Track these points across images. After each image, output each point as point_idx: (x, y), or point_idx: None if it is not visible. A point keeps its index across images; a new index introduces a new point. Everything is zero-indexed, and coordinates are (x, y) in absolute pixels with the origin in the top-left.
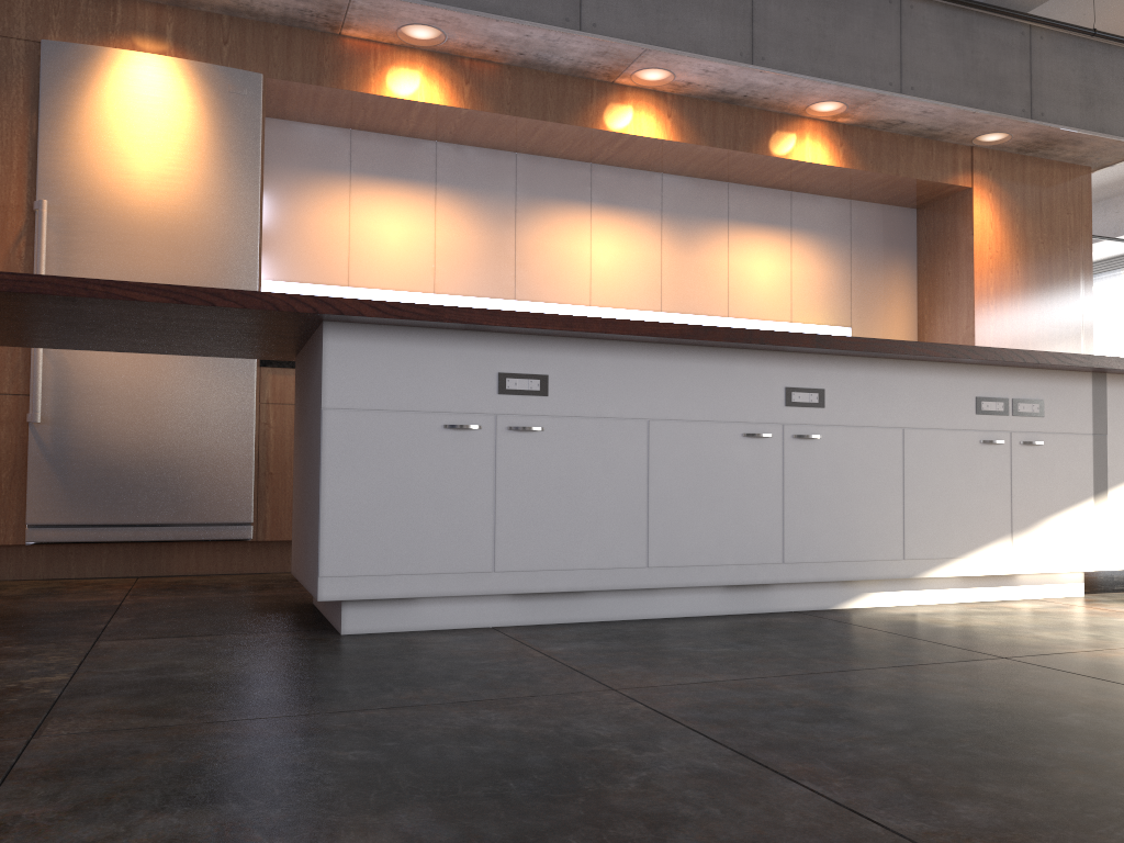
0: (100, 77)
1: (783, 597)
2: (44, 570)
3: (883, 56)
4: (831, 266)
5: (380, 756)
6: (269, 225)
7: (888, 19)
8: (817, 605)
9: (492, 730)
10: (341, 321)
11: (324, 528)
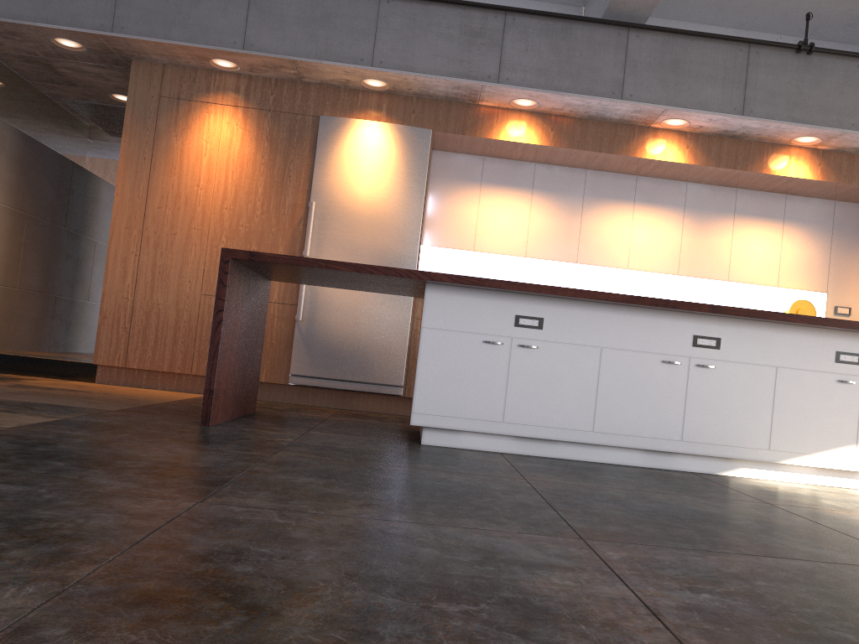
0: (346, 135)
1: (682, 462)
2: (296, 399)
3: (848, 105)
4: (814, 248)
5: (396, 478)
6: (431, 213)
7: (855, 78)
8: (705, 470)
9: (451, 480)
10: (434, 283)
11: (416, 388)
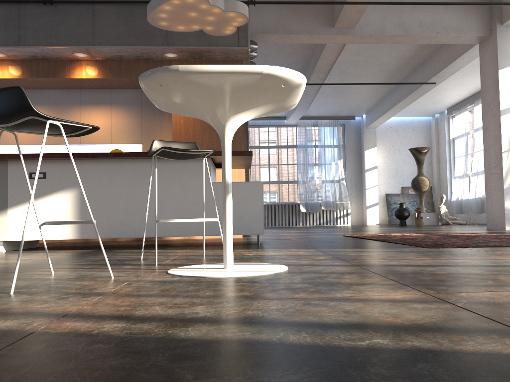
0: None
1: None
2: None
3: (84, 31)
4: (131, 118)
5: None
6: None
7: (87, 15)
8: None
9: None
10: None
11: None
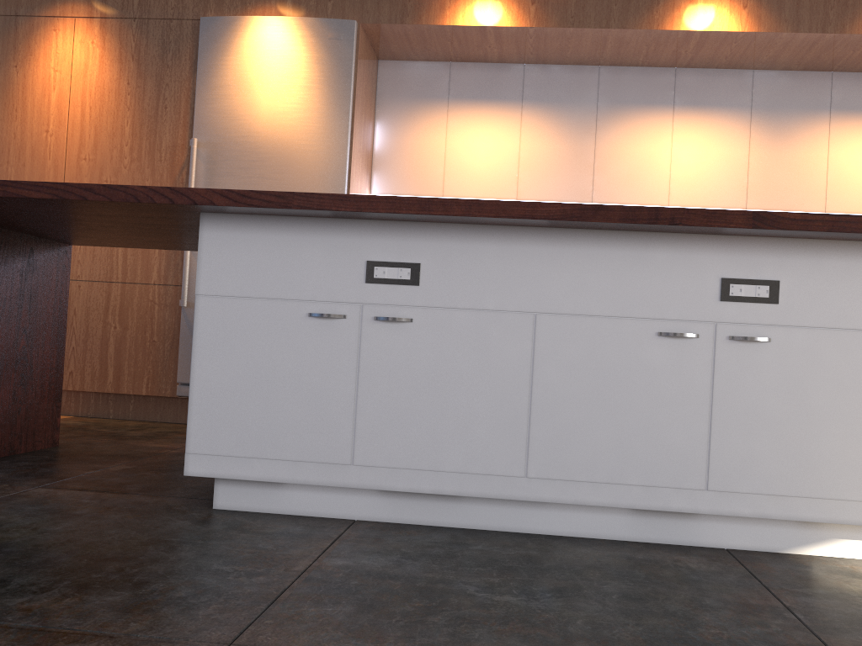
0: (236, 40)
1: (712, 530)
2: None
3: None
4: None
5: None
6: (381, 149)
7: None
8: (761, 545)
9: None
10: (214, 211)
11: (192, 407)
